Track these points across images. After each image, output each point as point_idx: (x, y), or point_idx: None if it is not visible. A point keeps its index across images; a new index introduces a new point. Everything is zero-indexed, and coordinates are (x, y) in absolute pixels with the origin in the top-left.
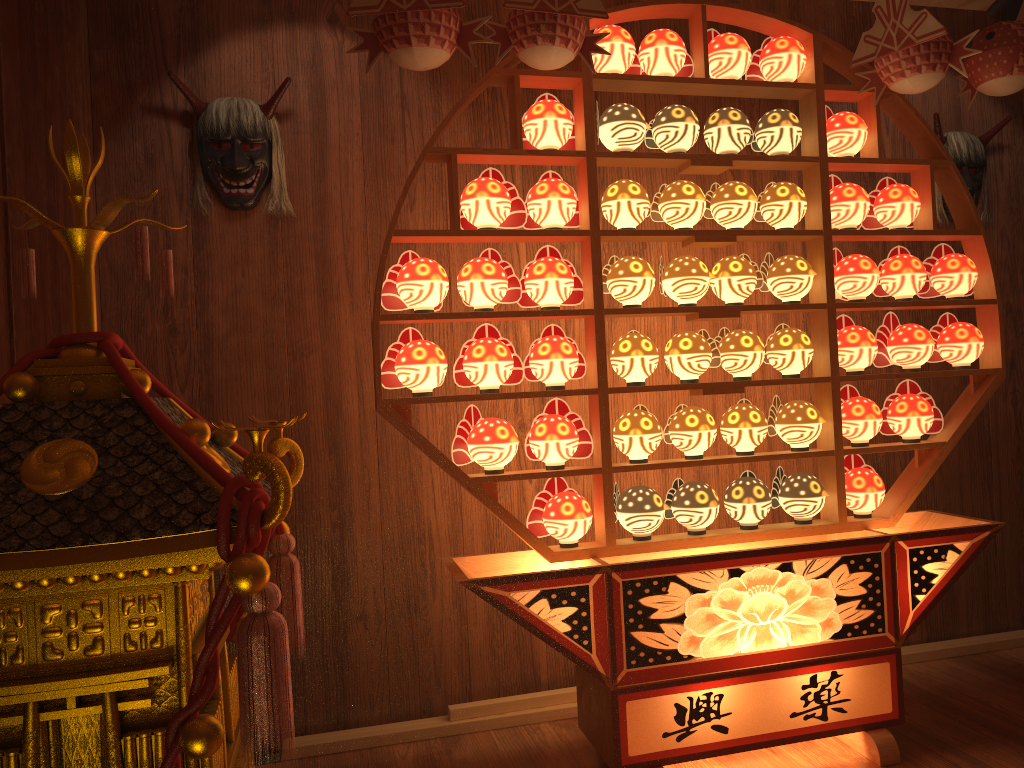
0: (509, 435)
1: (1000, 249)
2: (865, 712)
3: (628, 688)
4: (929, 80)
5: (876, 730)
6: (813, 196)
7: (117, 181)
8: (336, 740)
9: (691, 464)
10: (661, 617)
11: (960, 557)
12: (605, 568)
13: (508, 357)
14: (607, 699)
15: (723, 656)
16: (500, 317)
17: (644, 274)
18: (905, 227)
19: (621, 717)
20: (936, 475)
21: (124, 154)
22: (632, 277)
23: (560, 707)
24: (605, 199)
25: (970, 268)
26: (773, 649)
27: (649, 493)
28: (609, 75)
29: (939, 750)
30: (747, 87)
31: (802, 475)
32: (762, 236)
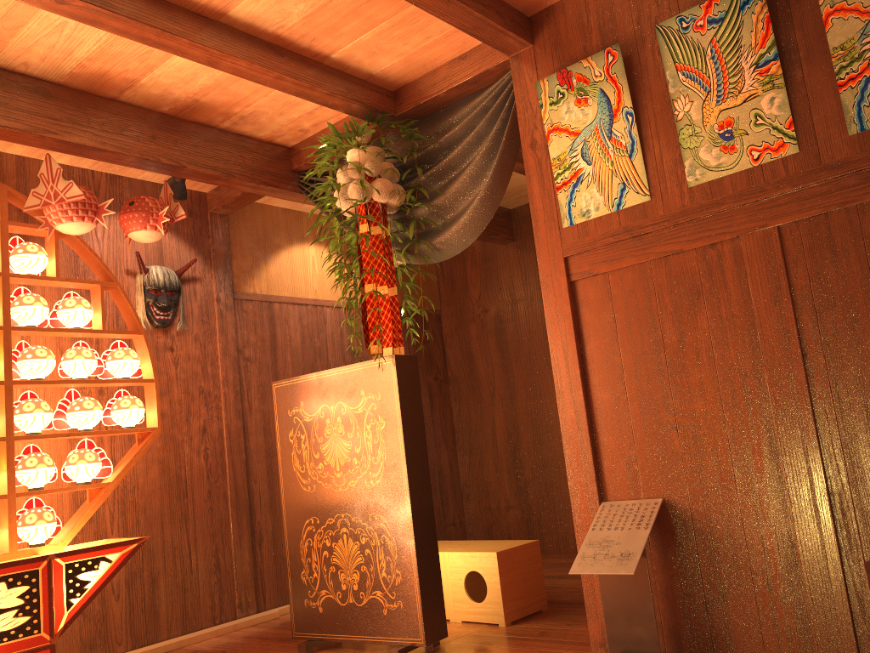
0: None
1: (194, 348)
2: None
3: None
4: (82, 227)
5: None
6: None
7: None
8: None
9: None
10: None
11: (112, 565)
12: None
13: None
14: None
15: None
16: None
17: None
18: (81, 327)
19: None
20: (141, 516)
21: None
22: None
23: None
24: None
25: (132, 357)
26: None
27: None
28: None
29: None
30: None
31: None
32: None
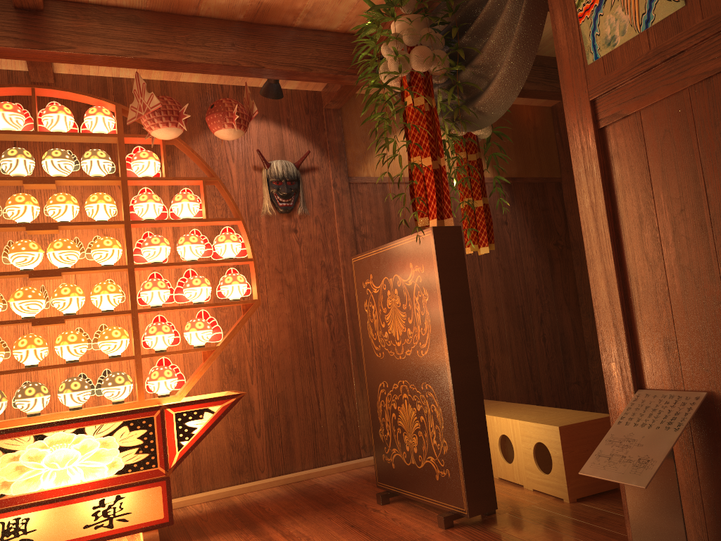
0: None
1: (315, 229)
2: (143, 520)
3: None
4: (168, 132)
5: (150, 530)
6: (122, 200)
7: None
8: None
9: (22, 370)
10: None
11: (214, 415)
12: None
13: None
14: None
15: (30, 492)
16: None
17: None
18: (189, 217)
19: None
20: (275, 370)
21: None
22: None
23: None
24: None
25: (232, 240)
26: (70, 485)
27: None
28: None
29: (195, 539)
30: (68, 136)
31: (114, 373)
32: (80, 225)
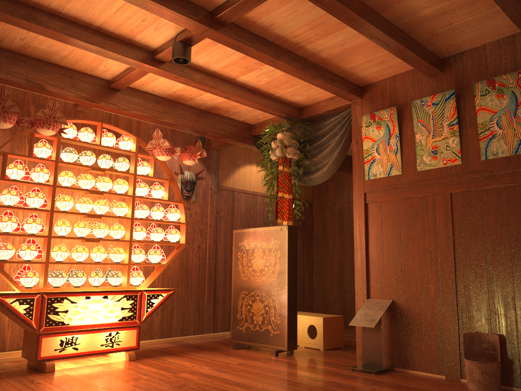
0: (12, 248)
1: (199, 209)
2: (126, 345)
3: (44, 333)
4: (166, 158)
5: (129, 351)
6: (131, 185)
7: None
8: None
9: (78, 263)
10: (59, 310)
11: (163, 298)
12: (42, 293)
13: (16, 222)
14: (35, 338)
15: (80, 324)
16: (15, 208)
17: (70, 201)
18: (159, 198)
19: (40, 343)
20: (170, 281)
21: None
22: (65, 201)
23: (13, 356)
24: (60, 176)
25: (178, 212)
26: (98, 323)
27: (61, 272)
28: (67, 138)
29: (149, 357)
30: (113, 149)
31: (116, 270)
32: (112, 194)
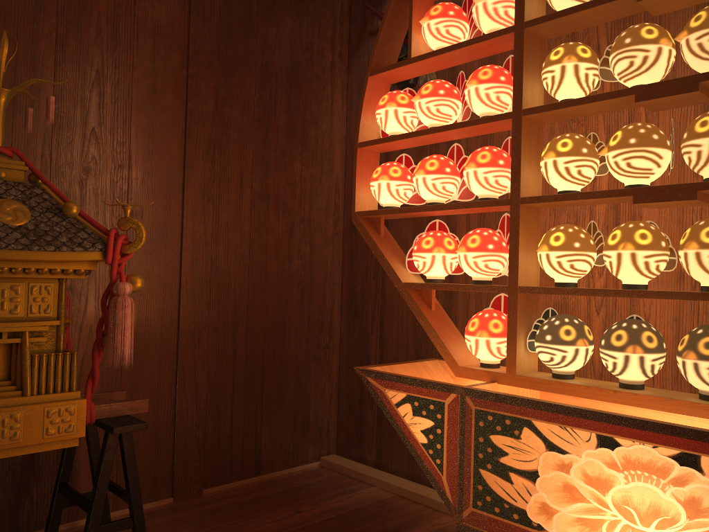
0: (433, 246)
1: None
2: None
3: (472, 530)
4: None
5: None
6: None
7: (356, 85)
8: (416, 492)
9: (609, 293)
10: (511, 465)
11: None
12: (460, 389)
13: (438, 171)
14: None
15: None
16: (433, 133)
17: (563, 60)
18: None
19: None
20: None
21: (359, 66)
22: (549, 67)
23: None
24: None
25: None
26: None
27: (559, 323)
28: None
29: None
30: None
31: None
32: None
